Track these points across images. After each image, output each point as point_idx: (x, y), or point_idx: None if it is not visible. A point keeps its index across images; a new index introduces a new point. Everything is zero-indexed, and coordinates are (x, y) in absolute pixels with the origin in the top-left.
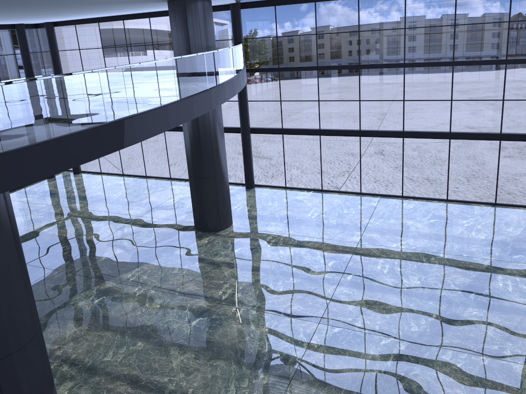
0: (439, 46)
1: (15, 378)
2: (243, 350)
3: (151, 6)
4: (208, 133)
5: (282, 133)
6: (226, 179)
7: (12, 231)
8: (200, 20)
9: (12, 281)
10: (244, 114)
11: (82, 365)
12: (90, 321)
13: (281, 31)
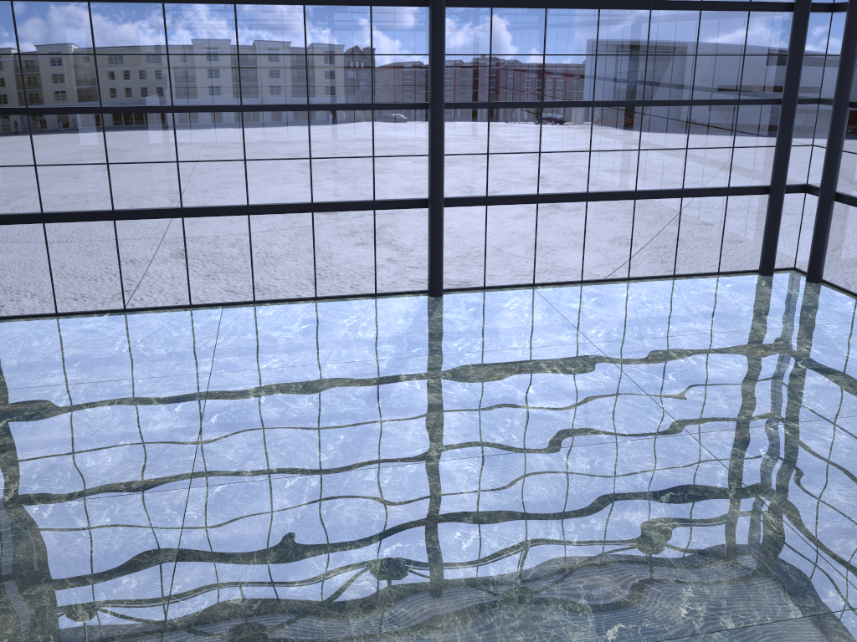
0: (245, 89)
1: None
2: (78, 558)
3: None
4: None
5: (43, 221)
6: None
7: None
8: None
9: None
10: None
11: None
12: None
13: None
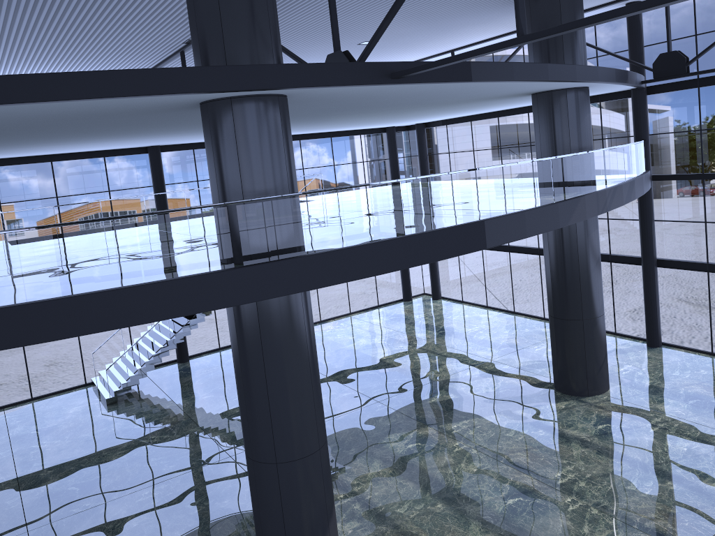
0: None
1: (293, 487)
2: None
3: (520, 100)
4: (575, 260)
5: (707, 270)
6: (600, 325)
7: (306, 336)
8: (569, 116)
9: (300, 387)
10: (647, 238)
11: (373, 509)
12: (396, 465)
13: None
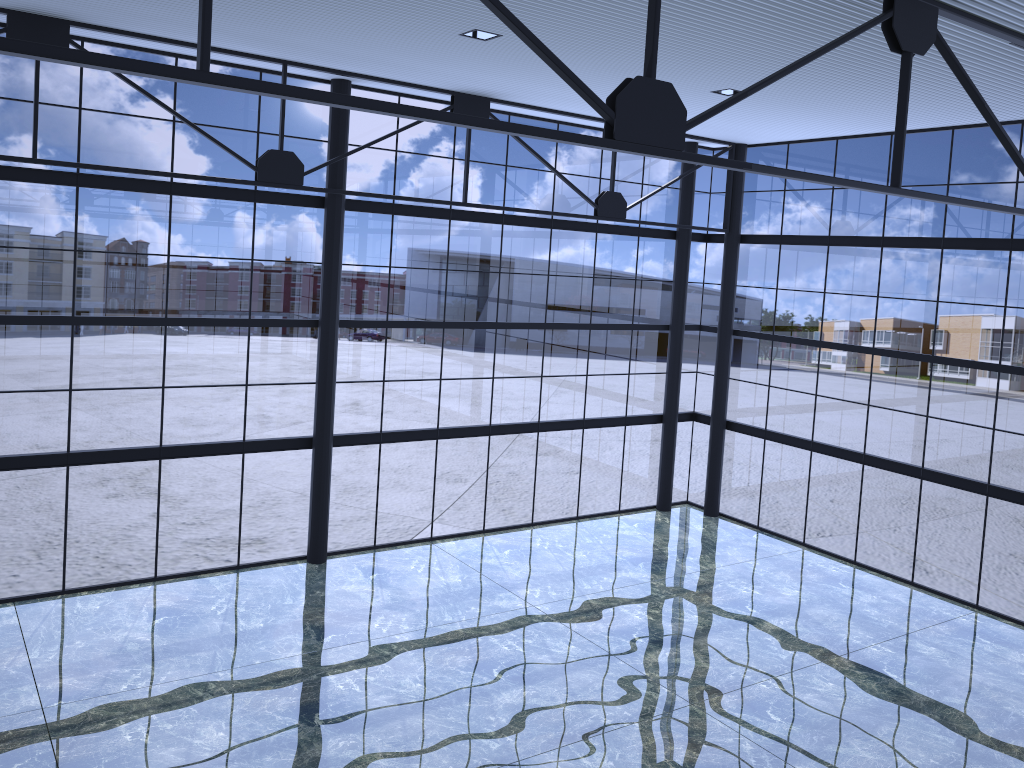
0: None
1: None
2: None
3: None
4: None
5: None
6: None
7: None
8: None
9: None
10: None
11: None
12: None
13: None
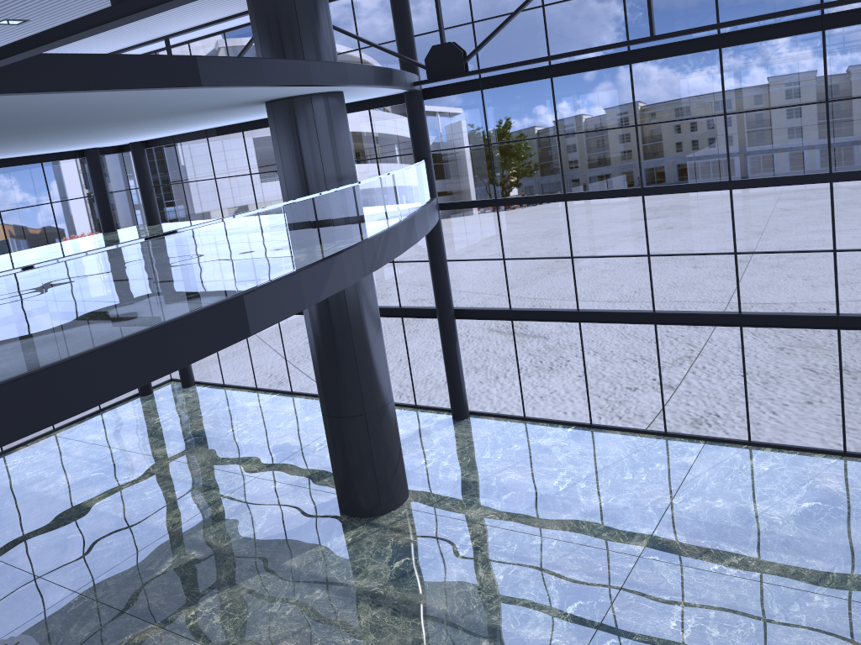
0: (860, 119)
1: None
2: None
3: (258, 110)
4: (347, 335)
5: (511, 318)
6: (388, 417)
7: None
8: (318, 133)
9: None
10: (441, 284)
11: None
12: None
13: (569, 113)
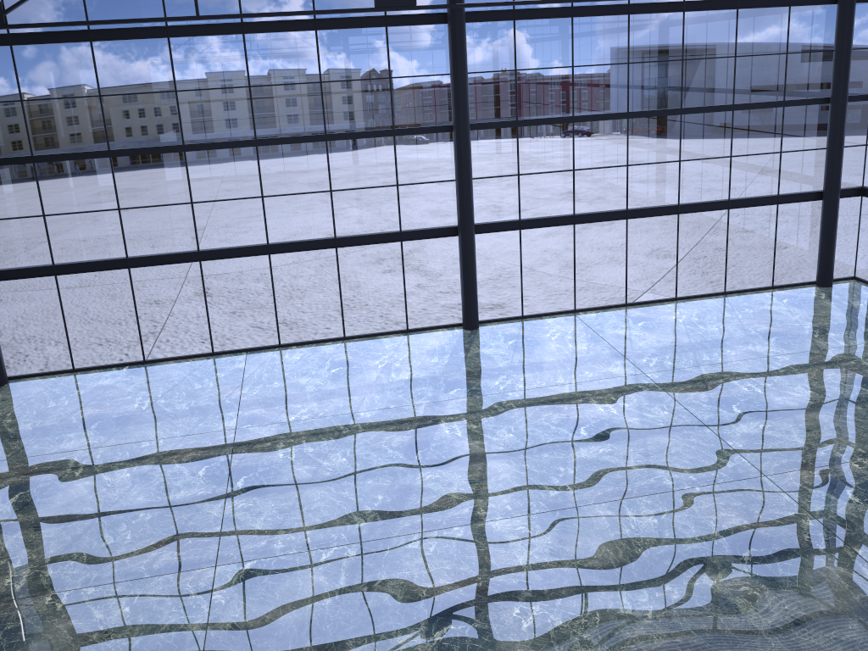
0: (263, 119)
1: None
2: None
3: None
4: None
5: (55, 273)
6: None
7: None
8: None
9: None
10: None
11: None
12: None
13: None
